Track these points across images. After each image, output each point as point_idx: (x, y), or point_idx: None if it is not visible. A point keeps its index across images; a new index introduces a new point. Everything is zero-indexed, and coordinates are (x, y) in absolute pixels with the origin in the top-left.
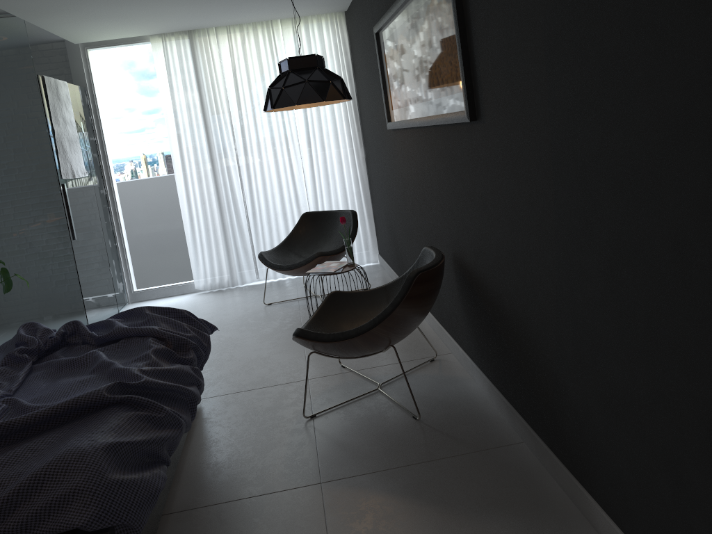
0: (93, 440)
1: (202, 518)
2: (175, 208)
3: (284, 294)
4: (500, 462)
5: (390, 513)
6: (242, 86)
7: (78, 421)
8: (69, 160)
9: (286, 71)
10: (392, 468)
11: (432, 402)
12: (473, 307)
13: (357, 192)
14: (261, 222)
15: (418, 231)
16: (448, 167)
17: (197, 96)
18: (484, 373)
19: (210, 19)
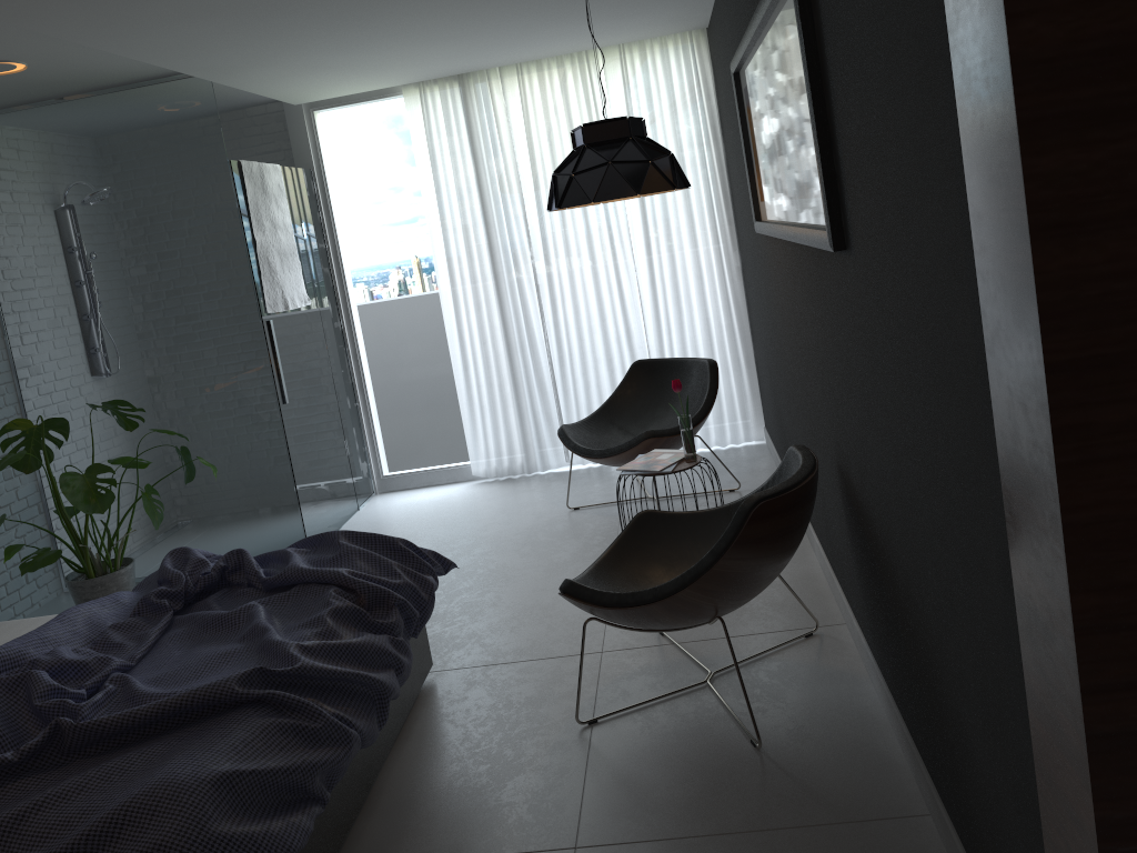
0: (200, 765)
1: None
2: (443, 350)
3: (602, 491)
4: (879, 850)
5: None
6: (541, 158)
7: (195, 727)
8: (280, 284)
9: (580, 147)
10: (694, 835)
11: (791, 716)
12: (864, 560)
13: (727, 325)
14: (572, 373)
15: (800, 409)
16: (823, 316)
17: (474, 176)
18: (882, 675)
19: (486, 57)
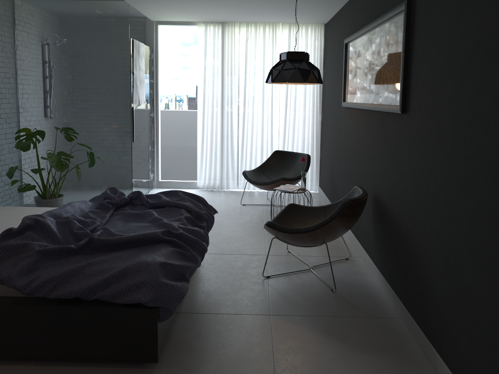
0: (153, 258)
1: (199, 319)
2: (193, 133)
3: (253, 200)
4: (383, 326)
5: (311, 340)
6: (249, 62)
7: (143, 247)
8: (138, 93)
9: (284, 60)
10: (315, 315)
11: (344, 283)
12: (381, 229)
13: (311, 143)
14: (246, 151)
15: (351, 176)
16: (380, 138)
17: (220, 64)
18: (380, 272)
19: (238, 17)
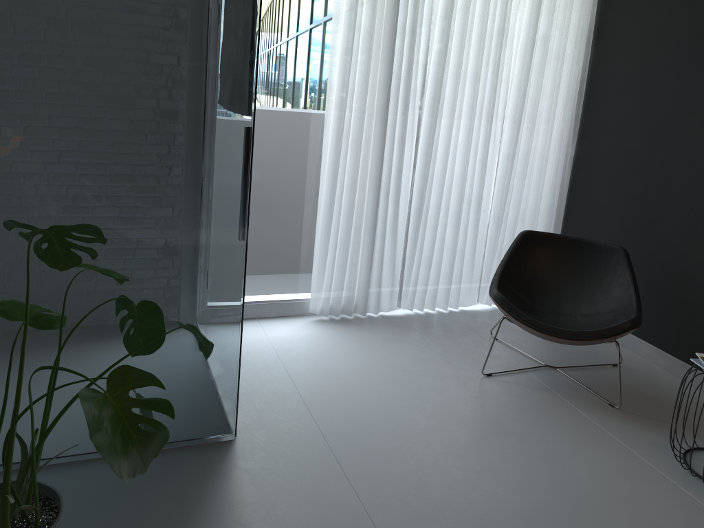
0: None
1: None
2: (301, 181)
3: (480, 351)
4: None
5: None
6: (455, 12)
7: None
8: None
9: None
10: None
11: None
12: None
13: (550, 204)
14: (425, 226)
15: None
16: None
17: (385, 9)
18: None
19: None
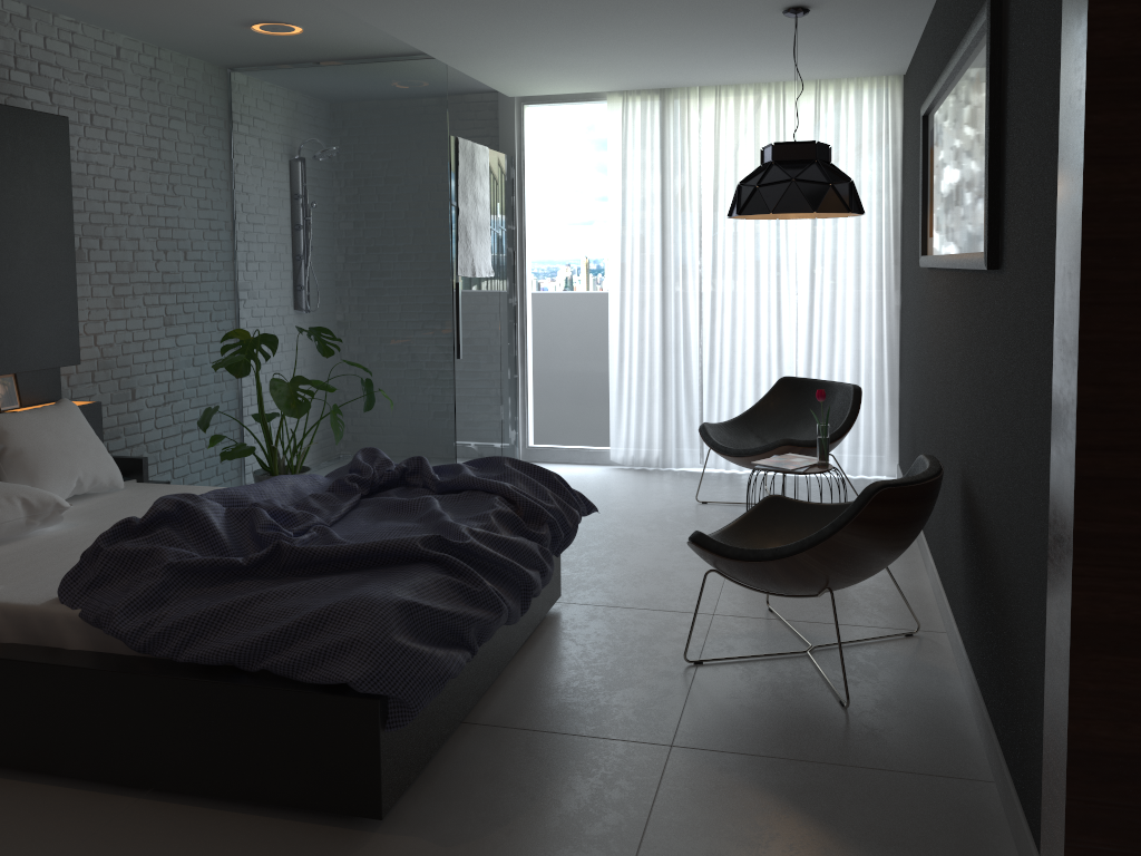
0: (388, 592)
1: (508, 740)
2: (602, 340)
3: (730, 493)
4: (942, 797)
5: (746, 809)
6: (724, 176)
7: (382, 569)
8: (472, 253)
9: (768, 163)
10: (777, 757)
11: (880, 690)
12: (972, 561)
13: (877, 360)
14: (719, 381)
15: (936, 433)
16: (970, 336)
17: (659, 183)
18: (972, 669)
19: (690, 75)
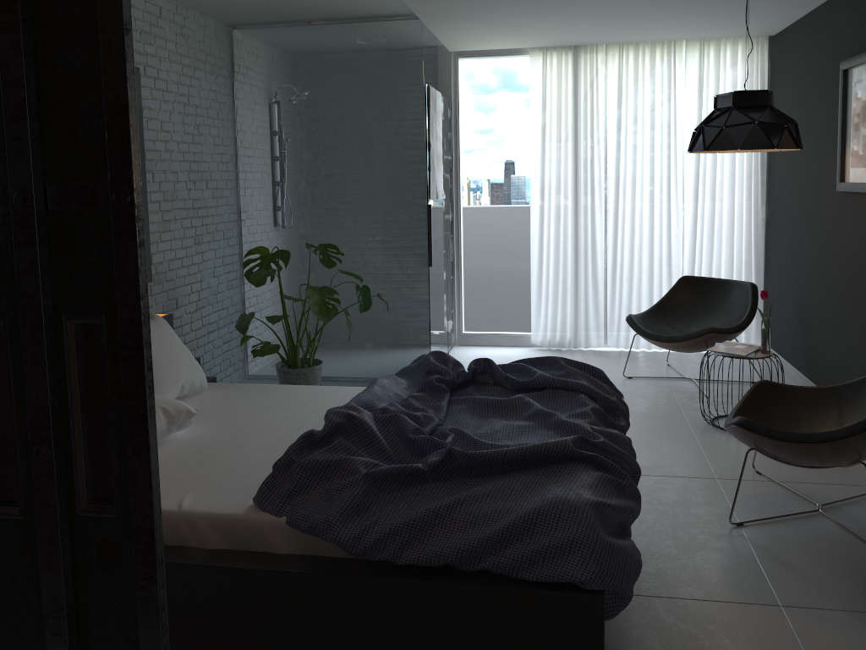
0: (577, 493)
1: (641, 607)
2: (522, 247)
3: (643, 369)
4: None
5: None
6: (625, 116)
7: (543, 469)
8: (435, 180)
9: (728, 108)
10: None
11: None
12: None
13: (746, 261)
14: (620, 279)
15: None
16: None
17: (571, 122)
18: None
19: (609, 34)
